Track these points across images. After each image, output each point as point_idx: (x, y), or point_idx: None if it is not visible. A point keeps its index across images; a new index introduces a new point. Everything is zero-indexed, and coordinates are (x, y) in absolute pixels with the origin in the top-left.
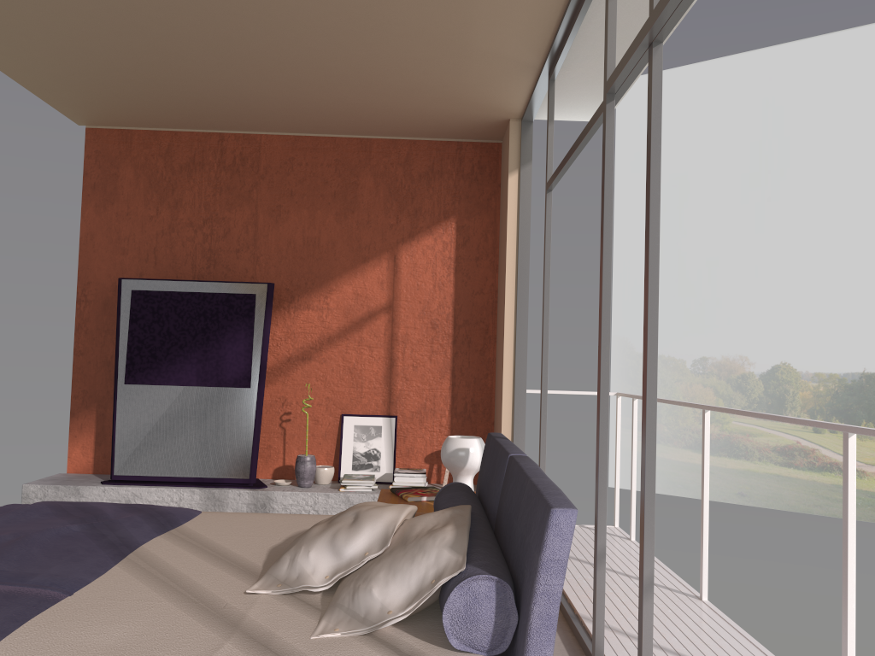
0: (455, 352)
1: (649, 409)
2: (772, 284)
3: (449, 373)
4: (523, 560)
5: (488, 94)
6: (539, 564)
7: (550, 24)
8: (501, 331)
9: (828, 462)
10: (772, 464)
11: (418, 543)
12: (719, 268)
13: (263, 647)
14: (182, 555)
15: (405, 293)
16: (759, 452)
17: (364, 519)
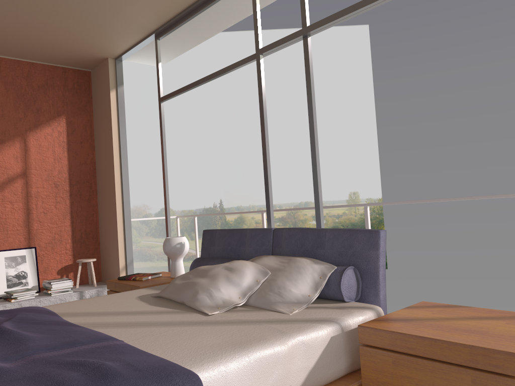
0: (72, 201)
1: (320, 201)
2: (158, 164)
3: (69, 215)
4: (351, 260)
5: (108, 41)
6: (379, 254)
7: (178, 10)
8: (107, 186)
9: (191, 255)
10: (164, 261)
11: (292, 266)
12: (128, 156)
13: (284, 321)
14: (114, 318)
15: (34, 164)
16: (157, 256)
17: (239, 267)
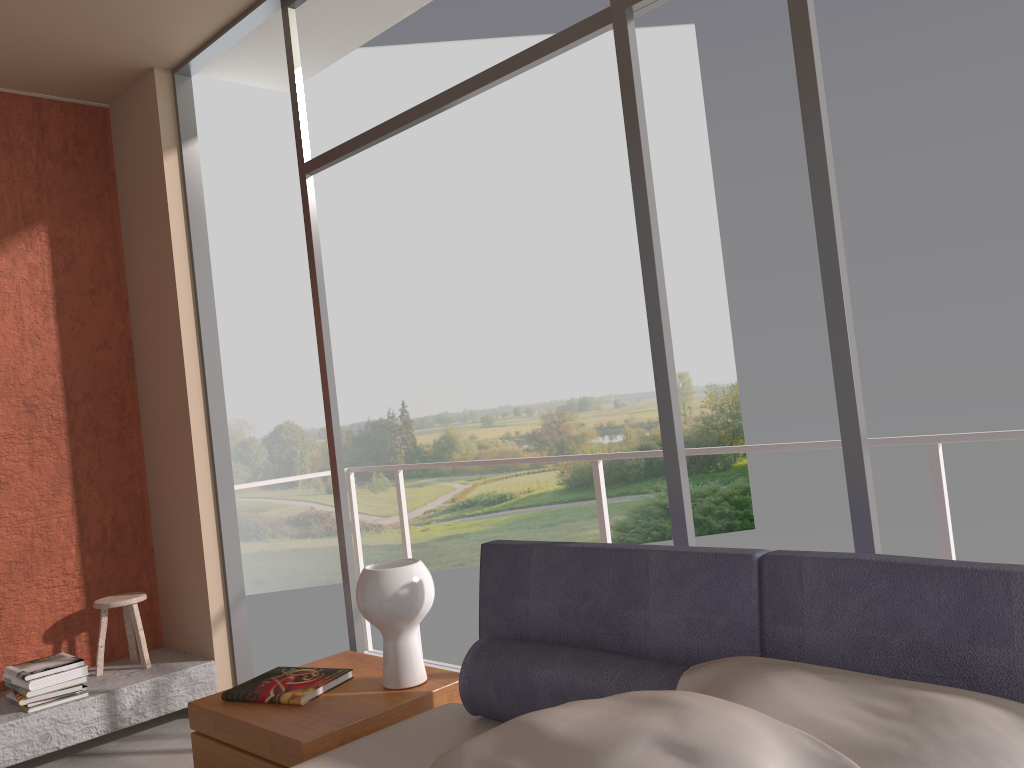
0: (74, 447)
1: (864, 447)
2: (265, 332)
3: (68, 484)
4: None
5: (154, 16)
6: None
7: None
8: (168, 403)
9: None
10: (287, 538)
11: (951, 745)
12: None
13: None
14: None
15: None
16: (272, 528)
17: (726, 746)
